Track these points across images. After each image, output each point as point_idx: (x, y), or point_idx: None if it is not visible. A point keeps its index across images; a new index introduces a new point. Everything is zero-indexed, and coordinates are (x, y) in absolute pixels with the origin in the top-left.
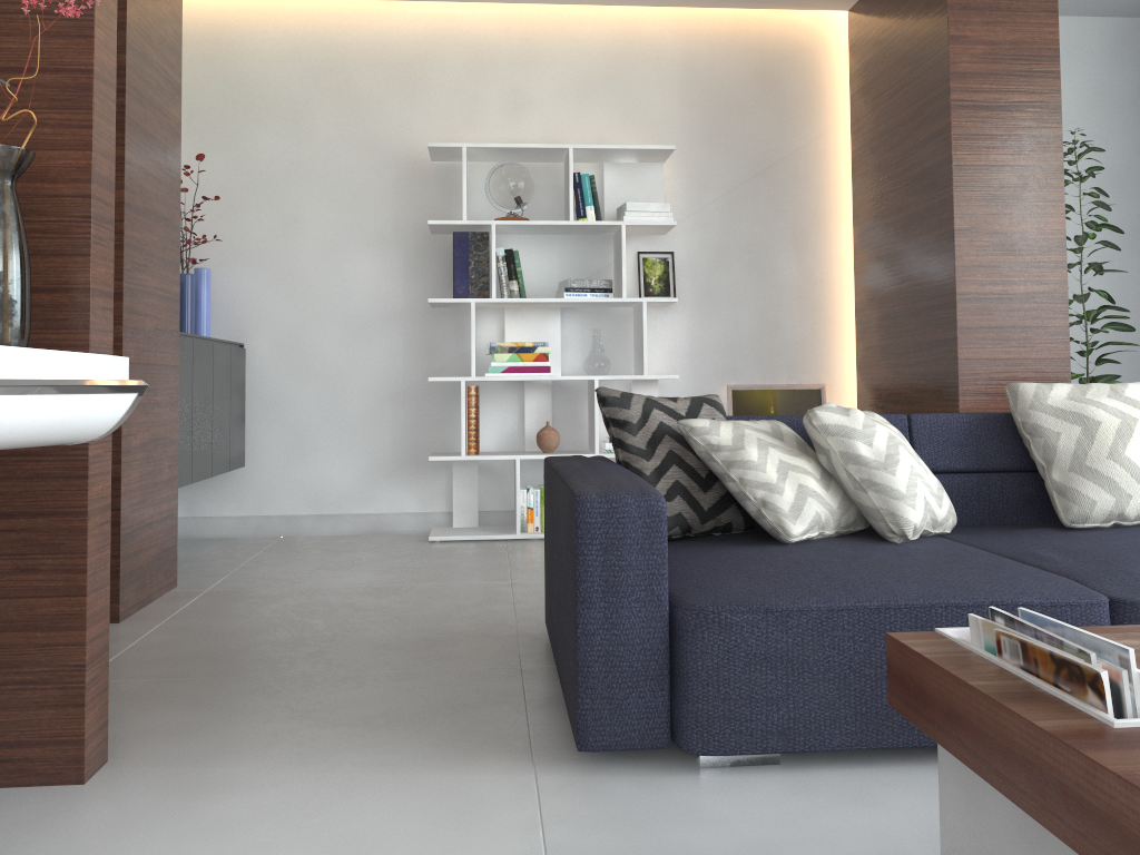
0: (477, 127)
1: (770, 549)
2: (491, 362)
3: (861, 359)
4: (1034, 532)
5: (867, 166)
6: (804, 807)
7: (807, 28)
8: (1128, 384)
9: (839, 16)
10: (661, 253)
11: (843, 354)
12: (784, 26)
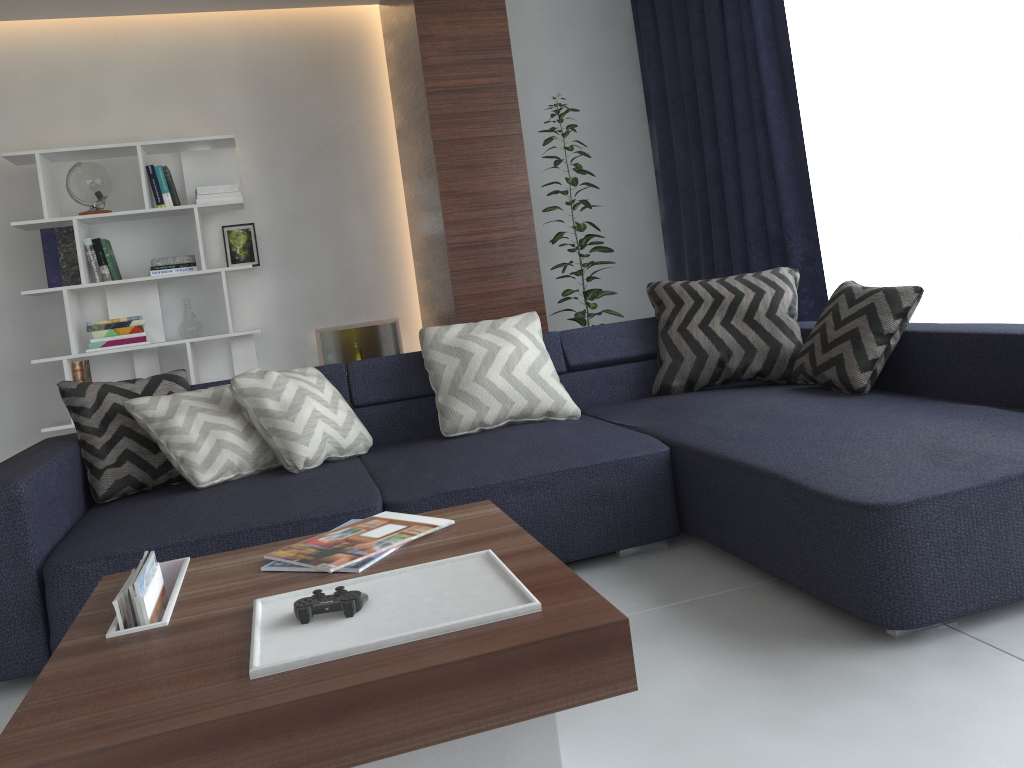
0: (58, 131)
1: (179, 497)
2: (90, 339)
3: (420, 295)
4: (420, 445)
5: (402, 137)
6: None
7: (350, 20)
8: (508, 318)
9: (377, 7)
10: (243, 225)
11: (411, 291)
12: (329, 19)
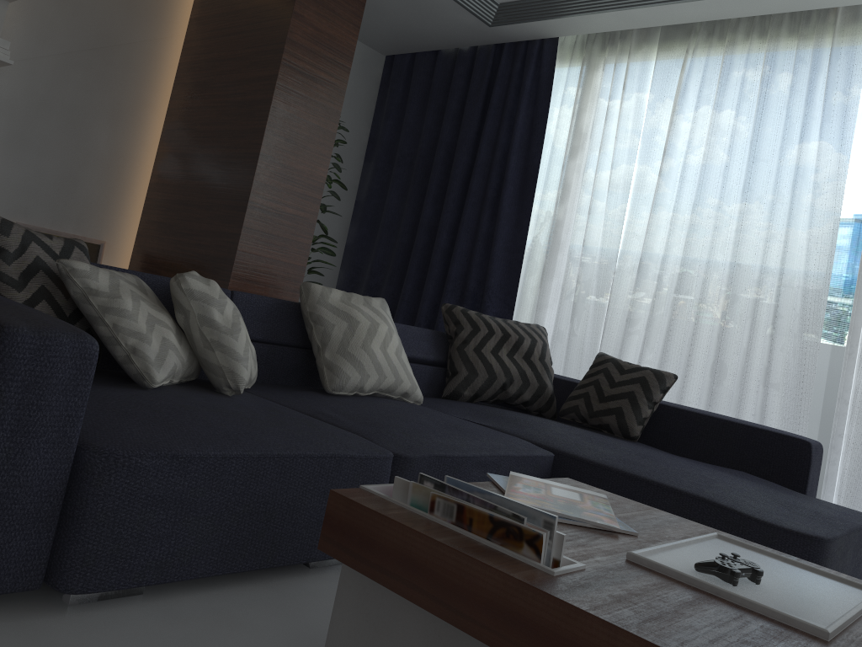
0: None
1: (138, 393)
2: None
3: (143, 229)
4: (309, 395)
5: (192, 79)
6: (184, 636)
7: None
8: (372, 298)
9: None
10: None
11: (127, 221)
12: None
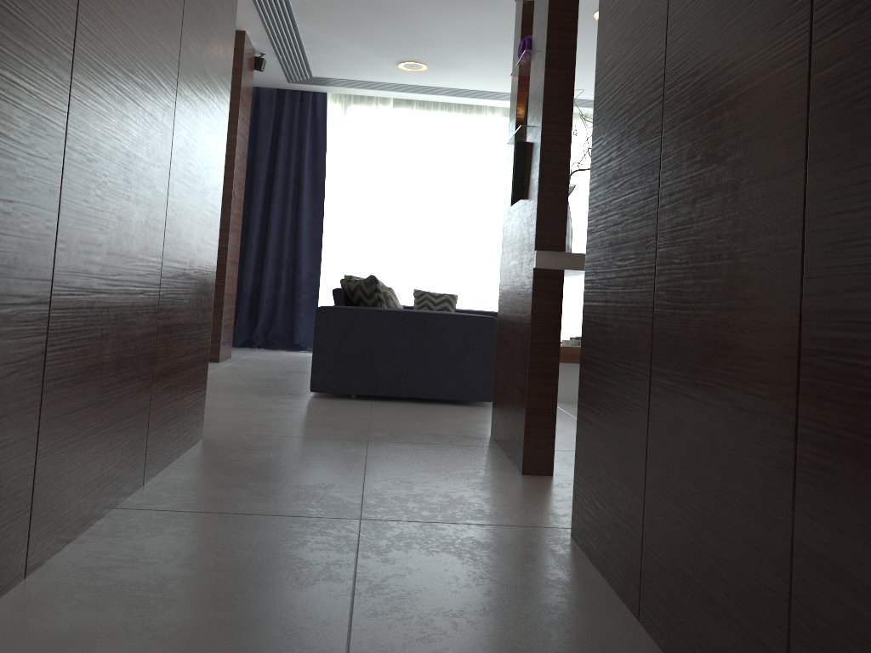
0: None
1: None
2: None
3: None
4: None
5: None
6: None
7: None
8: None
9: None
10: None
11: None
12: None
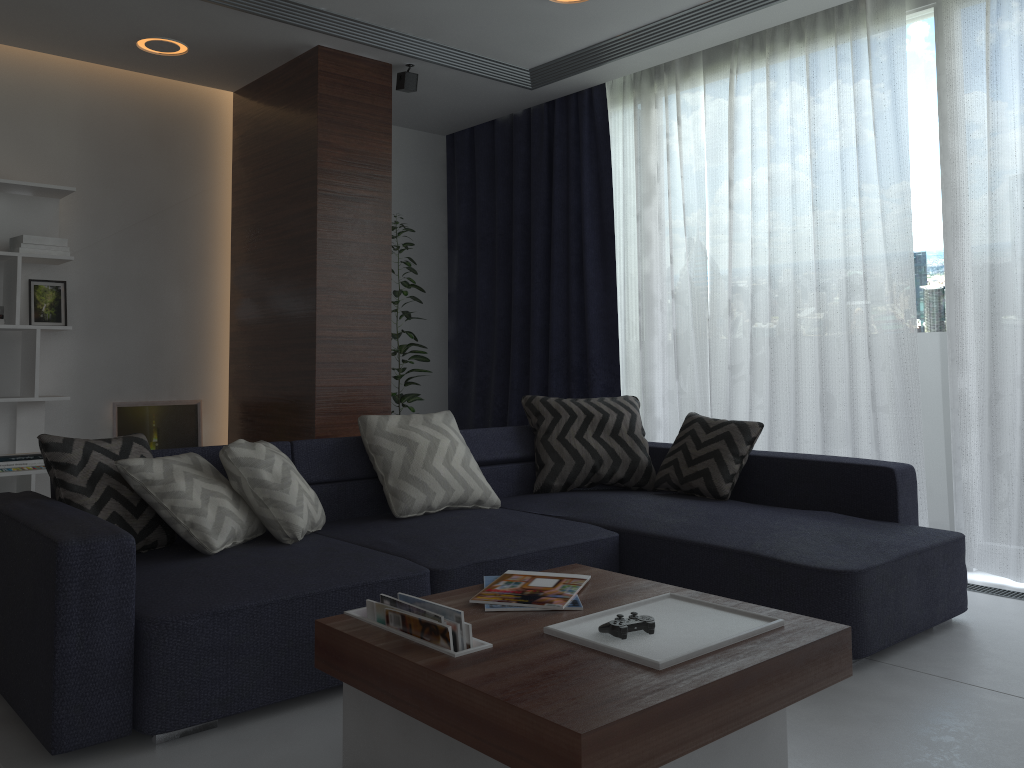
0: None
1: (200, 561)
2: None
3: (233, 379)
4: (377, 524)
5: (246, 223)
6: (244, 753)
7: (198, 99)
8: (434, 414)
9: (226, 93)
10: (54, 281)
11: (217, 374)
12: (178, 93)
